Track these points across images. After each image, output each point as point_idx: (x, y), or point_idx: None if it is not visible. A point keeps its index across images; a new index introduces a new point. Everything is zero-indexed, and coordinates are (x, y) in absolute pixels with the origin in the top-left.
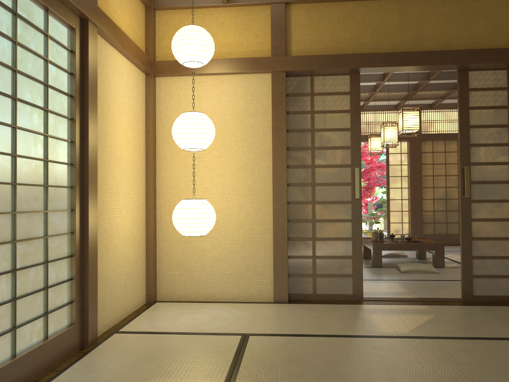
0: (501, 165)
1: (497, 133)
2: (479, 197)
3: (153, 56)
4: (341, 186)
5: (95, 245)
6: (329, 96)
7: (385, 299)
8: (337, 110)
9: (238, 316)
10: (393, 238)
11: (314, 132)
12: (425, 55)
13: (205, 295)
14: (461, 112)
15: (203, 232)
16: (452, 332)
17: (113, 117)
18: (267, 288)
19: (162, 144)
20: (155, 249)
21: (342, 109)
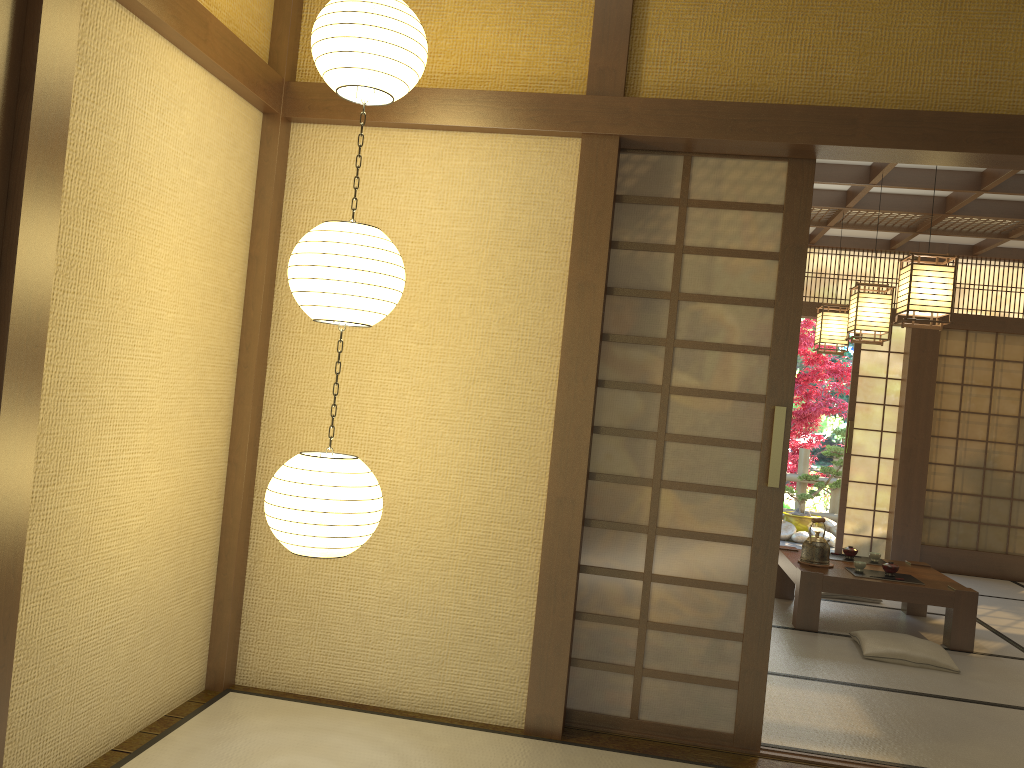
0: None
1: None
2: None
3: (290, 69)
4: (733, 450)
5: (11, 573)
6: (729, 211)
7: (819, 757)
8: (746, 250)
9: None
10: (853, 560)
11: (680, 302)
12: (1002, 127)
13: (354, 688)
14: None
15: (340, 549)
16: None
17: (132, 217)
18: (512, 692)
19: (289, 295)
20: (245, 557)
21: (758, 248)
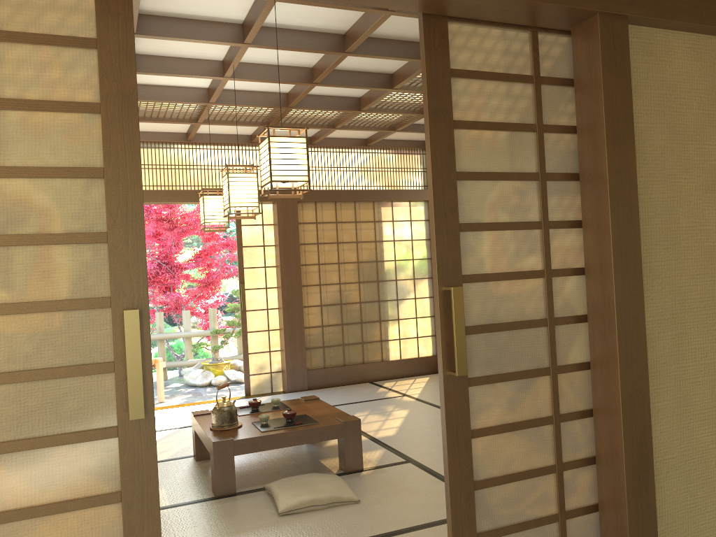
0: (530, 279)
1: (517, 195)
2: (486, 370)
3: None
4: (76, 379)
5: None
6: (17, 46)
7: None
8: (51, 100)
9: None
10: (258, 411)
11: None
12: None
13: None
14: (435, 133)
15: None
16: None
17: None
18: None
19: None
20: None
21: (69, 98)
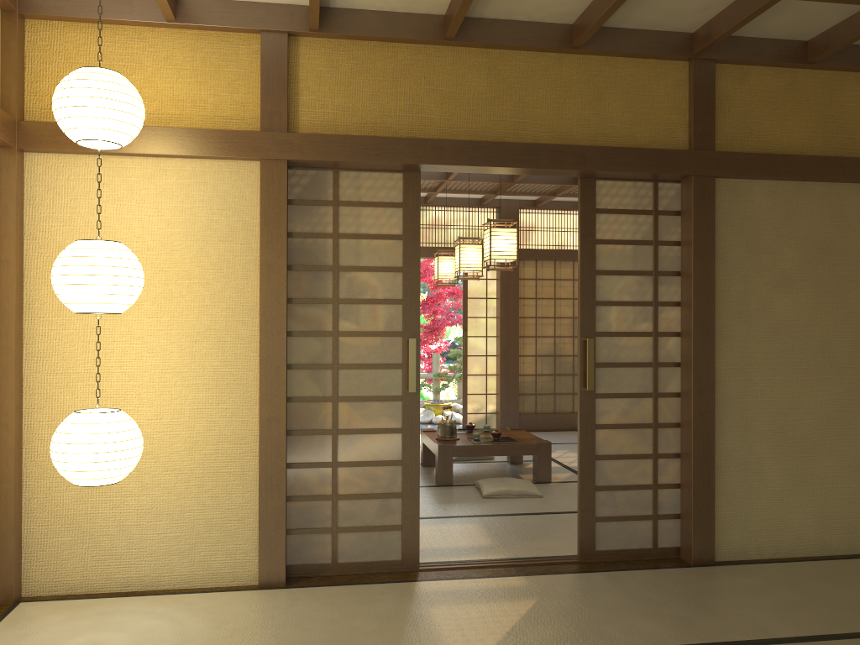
0: (642, 337)
1: (637, 285)
2: (608, 389)
3: (19, 111)
4: (384, 370)
5: None
6: (367, 208)
7: (456, 564)
8: (381, 234)
9: (187, 631)
10: (472, 432)
11: (339, 272)
12: (530, 151)
13: (123, 580)
14: (583, 247)
15: (116, 477)
16: (563, 641)
17: None
18: (246, 560)
19: (37, 288)
20: (20, 496)
21: (388, 232)
